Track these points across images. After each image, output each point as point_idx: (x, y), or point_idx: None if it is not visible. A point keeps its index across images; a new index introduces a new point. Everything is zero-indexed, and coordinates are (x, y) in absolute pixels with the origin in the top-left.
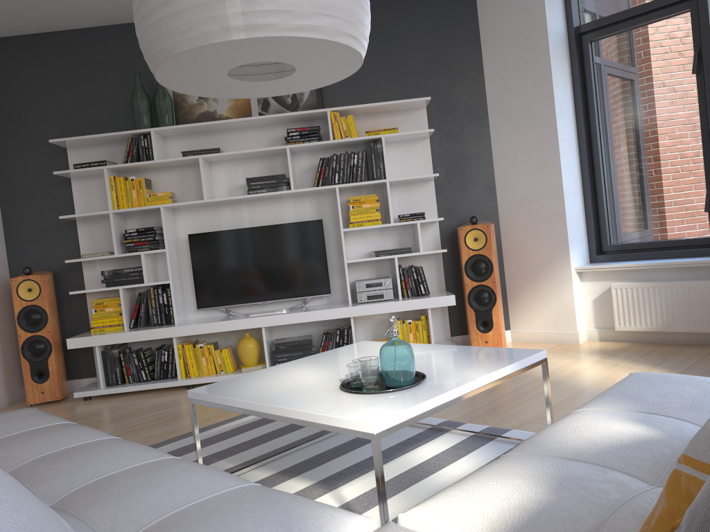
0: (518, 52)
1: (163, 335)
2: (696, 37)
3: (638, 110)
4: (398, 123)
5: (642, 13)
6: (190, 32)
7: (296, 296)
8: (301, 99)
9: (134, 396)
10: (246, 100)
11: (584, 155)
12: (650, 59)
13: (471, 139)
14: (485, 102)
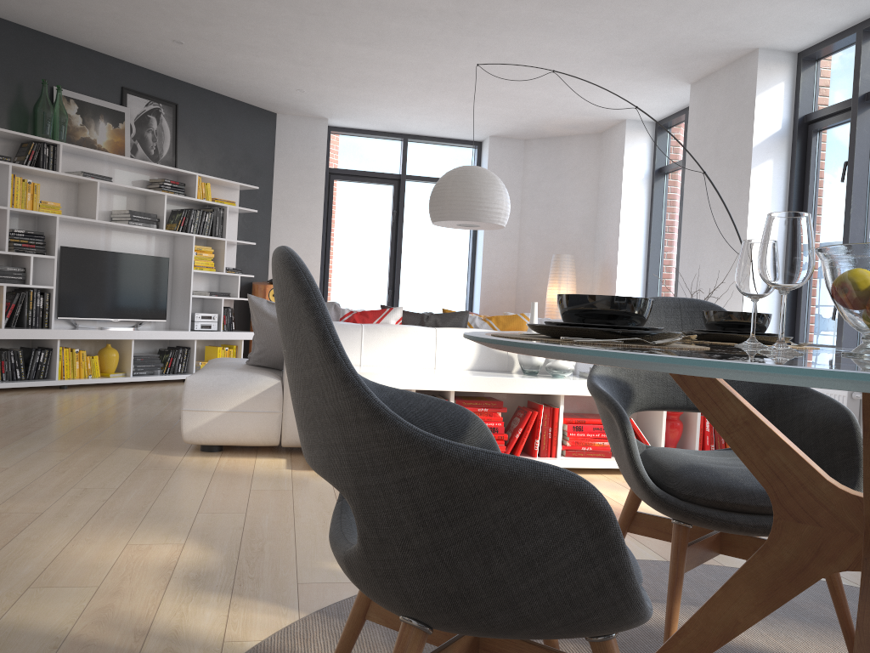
0: (303, 173)
1: (55, 336)
2: (395, 201)
3: (356, 232)
4: (221, 196)
5: (368, 176)
6: (491, 218)
7: (141, 318)
8: (162, 154)
9: (18, 392)
10: (122, 140)
11: (323, 252)
12: (367, 204)
13: (261, 222)
14: (272, 198)
